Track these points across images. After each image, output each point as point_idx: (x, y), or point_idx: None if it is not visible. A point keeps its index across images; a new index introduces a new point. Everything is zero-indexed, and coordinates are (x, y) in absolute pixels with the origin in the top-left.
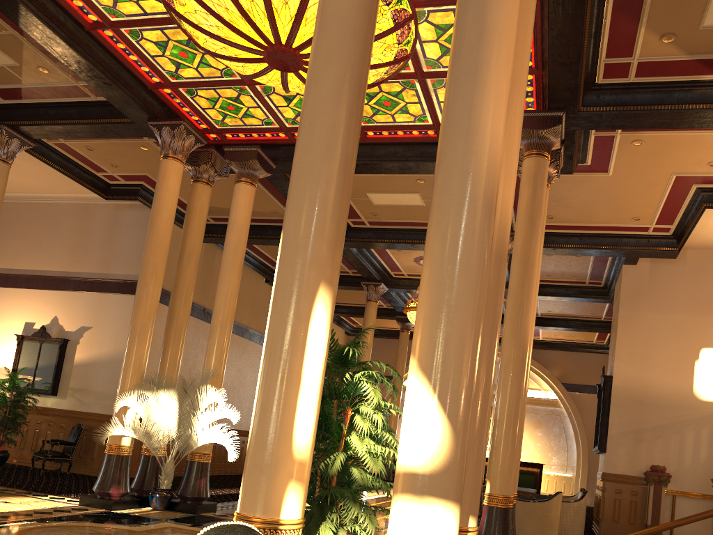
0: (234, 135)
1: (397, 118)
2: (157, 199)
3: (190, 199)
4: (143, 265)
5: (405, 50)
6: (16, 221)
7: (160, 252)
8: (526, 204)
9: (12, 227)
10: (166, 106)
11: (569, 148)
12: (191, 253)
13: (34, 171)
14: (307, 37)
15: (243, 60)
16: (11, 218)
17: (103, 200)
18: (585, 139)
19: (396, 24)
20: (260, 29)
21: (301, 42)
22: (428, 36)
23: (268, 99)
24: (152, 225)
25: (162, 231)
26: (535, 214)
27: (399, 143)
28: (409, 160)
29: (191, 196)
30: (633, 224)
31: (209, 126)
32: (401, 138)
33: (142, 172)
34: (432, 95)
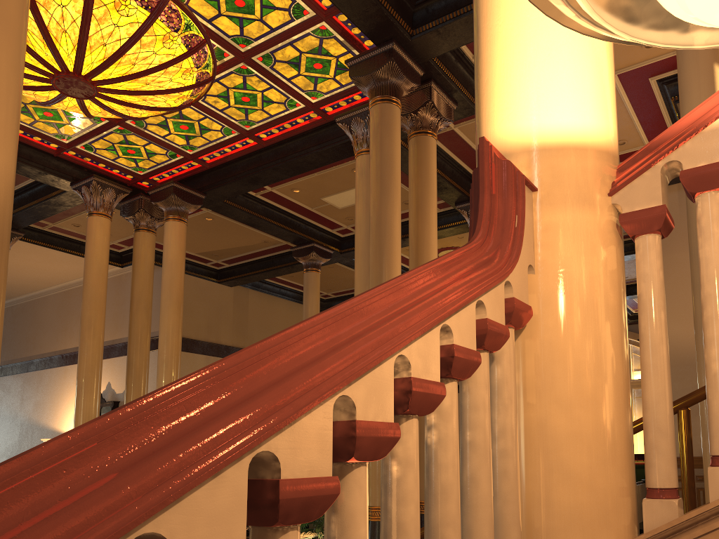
0: (160, 177)
1: (269, 111)
2: (85, 256)
3: (133, 249)
4: (80, 321)
5: (194, 35)
6: (76, 305)
7: (93, 305)
8: (373, 161)
9: (74, 310)
10: (85, 168)
11: (445, 83)
12: (138, 300)
13: (66, 257)
14: (72, 56)
15: (55, 101)
16: (73, 302)
17: (131, 269)
18: (468, 67)
19: (152, 10)
20: (31, 64)
21: (73, 63)
22: (209, 12)
23: (149, 132)
24: (84, 281)
25: (93, 285)
26: (382, 169)
27: (296, 137)
28: (309, 152)
29: (134, 246)
30: (624, 150)
31: (131, 175)
32: (292, 131)
33: (132, 234)
34: (275, 75)
